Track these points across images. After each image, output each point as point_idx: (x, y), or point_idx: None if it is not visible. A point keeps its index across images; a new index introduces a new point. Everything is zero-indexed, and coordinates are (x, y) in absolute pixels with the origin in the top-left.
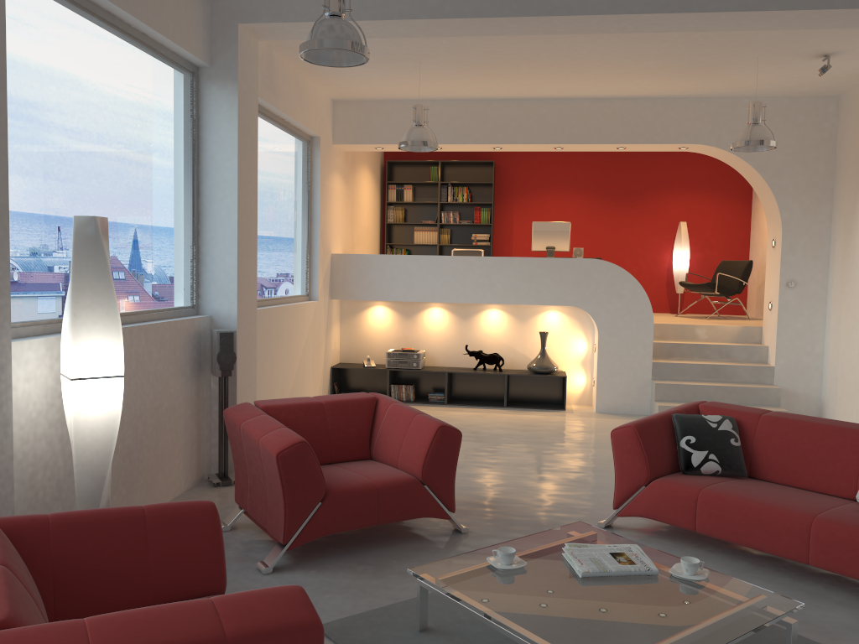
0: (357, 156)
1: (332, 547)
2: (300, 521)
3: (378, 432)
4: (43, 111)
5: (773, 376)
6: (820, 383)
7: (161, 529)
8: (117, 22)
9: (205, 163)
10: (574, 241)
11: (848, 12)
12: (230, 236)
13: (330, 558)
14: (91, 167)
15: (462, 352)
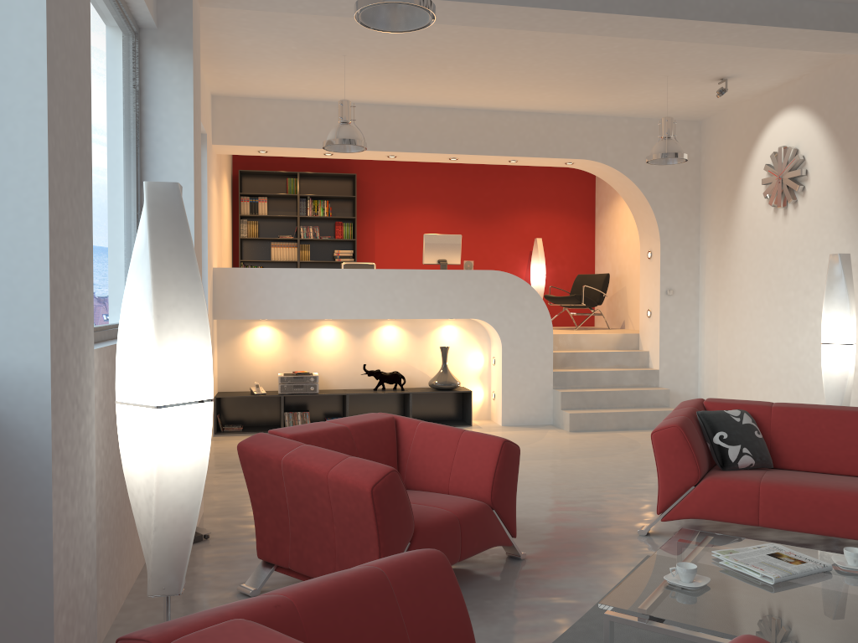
0: (222, 161)
1: None
2: None
3: (408, 456)
4: None
5: (658, 379)
6: (697, 383)
7: (409, 594)
8: None
9: (149, 145)
10: None
11: (799, 33)
12: None
13: None
14: None
15: (357, 373)
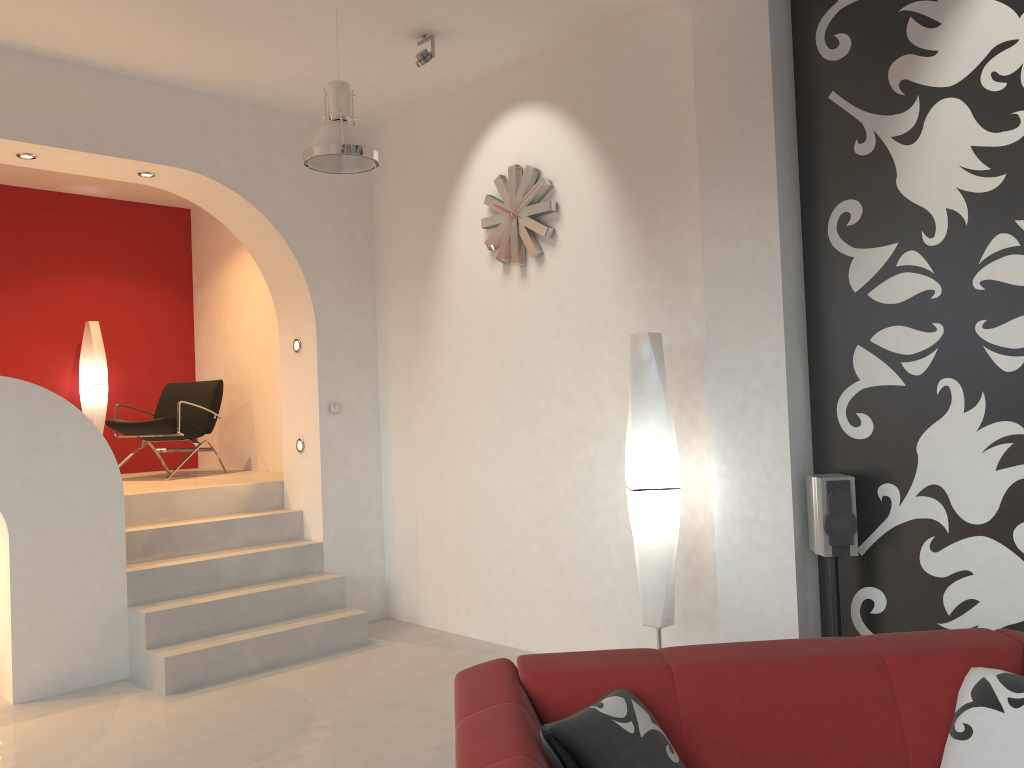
0: None
1: None
2: None
3: None
4: None
5: (323, 559)
6: (383, 556)
7: None
8: None
9: None
10: None
11: None
12: None
13: None
14: None
15: None
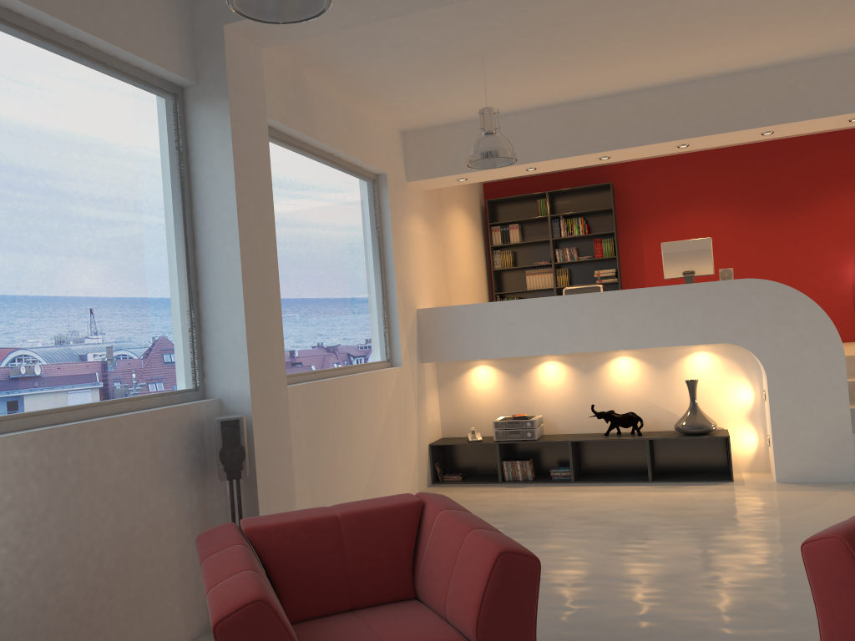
0: (445, 196)
1: None
2: None
3: (423, 556)
4: None
5: None
6: None
7: None
8: (26, 23)
9: (199, 204)
10: (722, 265)
11: None
12: (234, 292)
13: None
14: None
15: (589, 414)
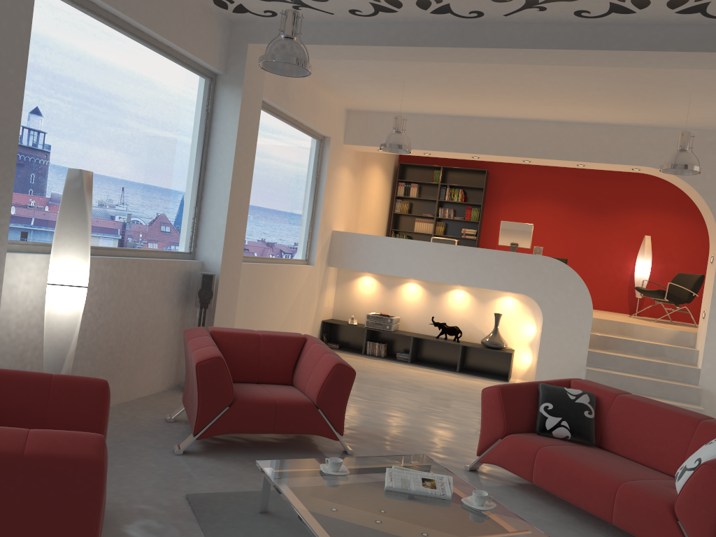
0: (369, 156)
1: (239, 446)
2: (209, 418)
3: (300, 364)
4: (72, 95)
5: (699, 378)
6: None
7: (60, 392)
8: (144, 36)
9: (212, 146)
10: (549, 243)
11: None
12: (223, 202)
13: (232, 453)
14: (109, 138)
15: (430, 322)
